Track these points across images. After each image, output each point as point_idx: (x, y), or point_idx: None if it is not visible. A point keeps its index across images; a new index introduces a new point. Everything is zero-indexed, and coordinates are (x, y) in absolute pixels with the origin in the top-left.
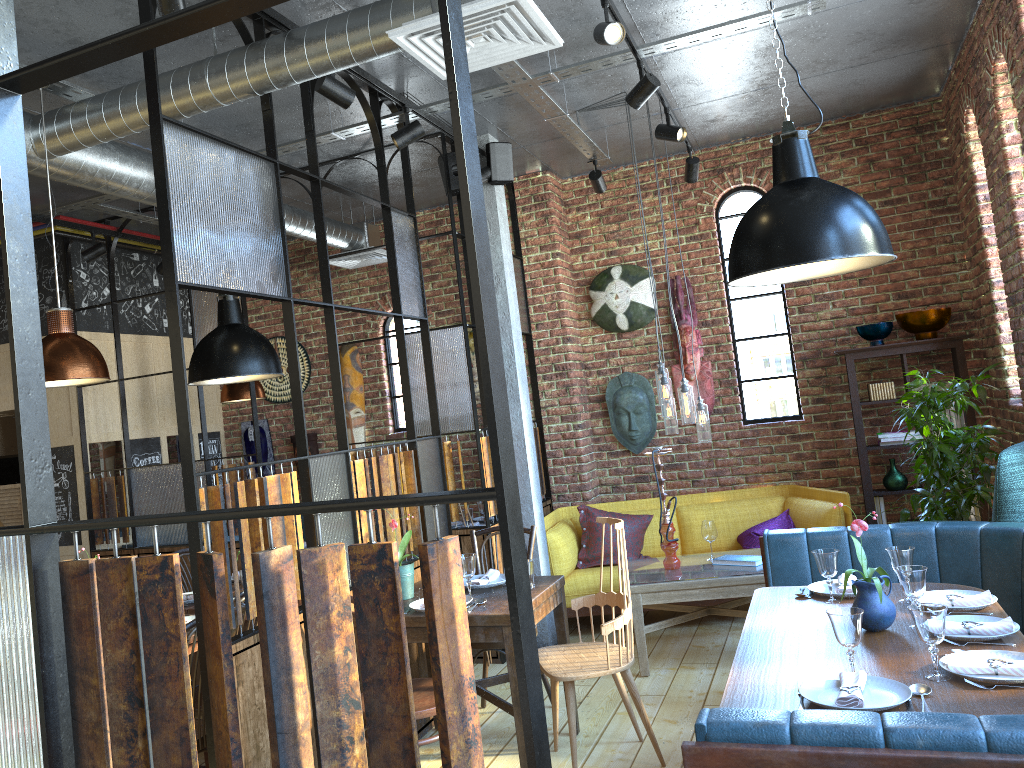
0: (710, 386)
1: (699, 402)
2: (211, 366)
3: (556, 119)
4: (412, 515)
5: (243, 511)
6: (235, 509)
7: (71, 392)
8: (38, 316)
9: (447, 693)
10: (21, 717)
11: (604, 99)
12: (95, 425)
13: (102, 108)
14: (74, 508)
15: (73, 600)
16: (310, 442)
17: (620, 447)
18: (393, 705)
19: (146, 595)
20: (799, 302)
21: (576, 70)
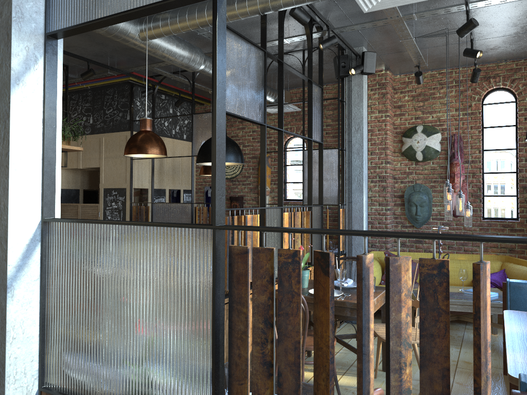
0: (466, 196)
1: (467, 204)
2: (210, 155)
3: (406, 41)
4: (306, 245)
5: (353, 231)
6: (343, 230)
7: (127, 161)
8: (225, 115)
9: (482, 348)
10: (198, 322)
11: (434, 32)
12: (137, 179)
13: (177, 16)
14: (123, 219)
15: (235, 266)
16: (239, 201)
17: (408, 223)
18: (438, 349)
19: (282, 269)
20: (526, 155)
21: (428, 13)
